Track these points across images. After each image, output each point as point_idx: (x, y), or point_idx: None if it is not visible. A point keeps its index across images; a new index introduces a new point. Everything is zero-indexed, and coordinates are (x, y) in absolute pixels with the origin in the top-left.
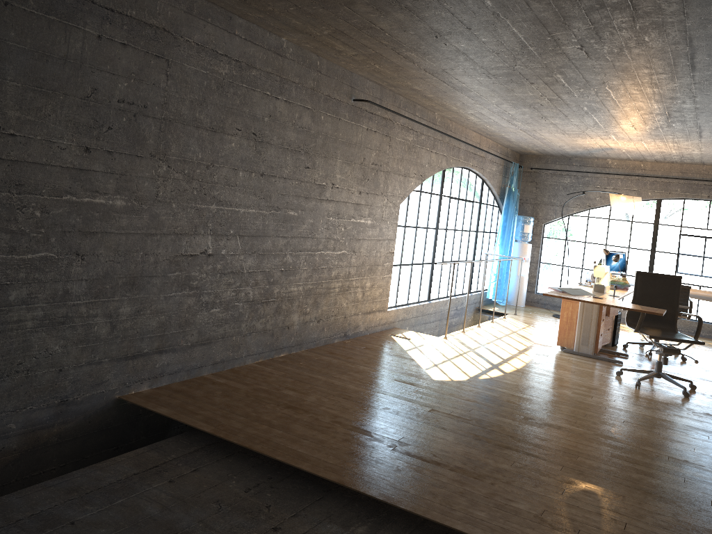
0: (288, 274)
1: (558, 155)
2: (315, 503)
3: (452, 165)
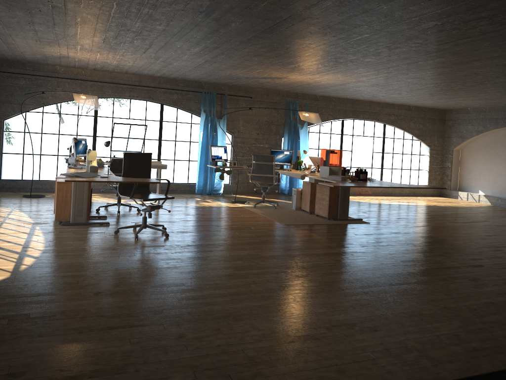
0: None
1: (14, 60)
2: None
3: None
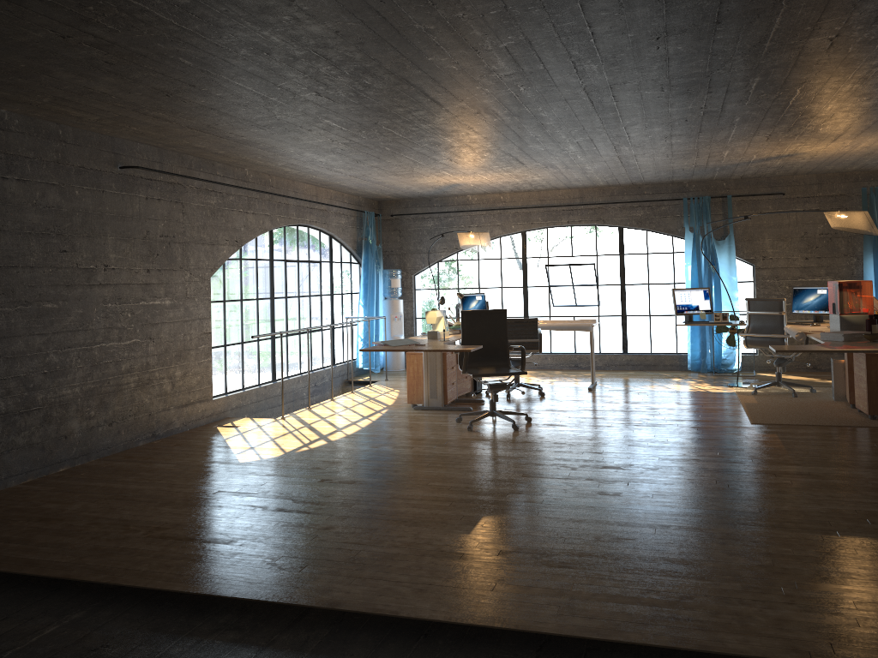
0: (55, 376)
1: (417, 197)
2: (35, 603)
3: (281, 224)
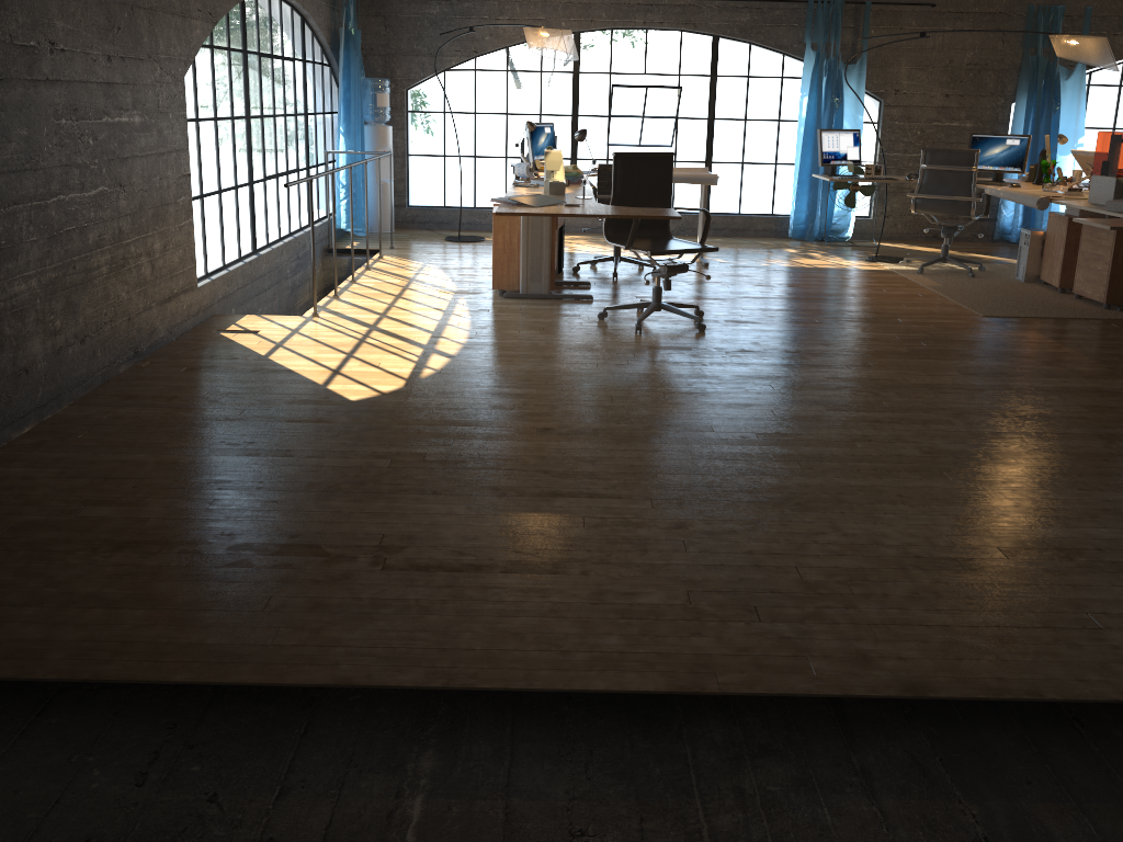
0: (1, 260)
1: None
2: (304, 744)
3: None
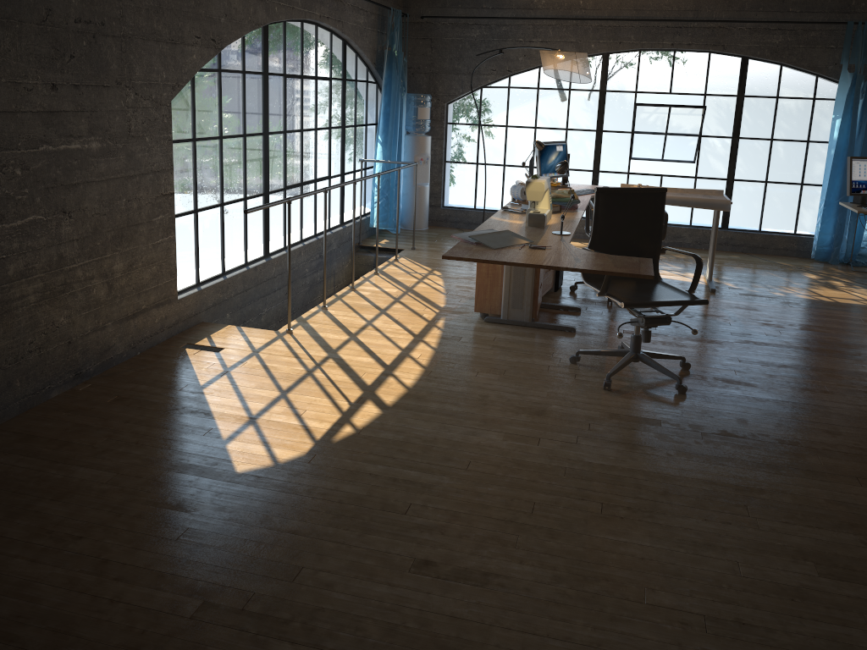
0: None
1: None
2: None
3: (281, 17)
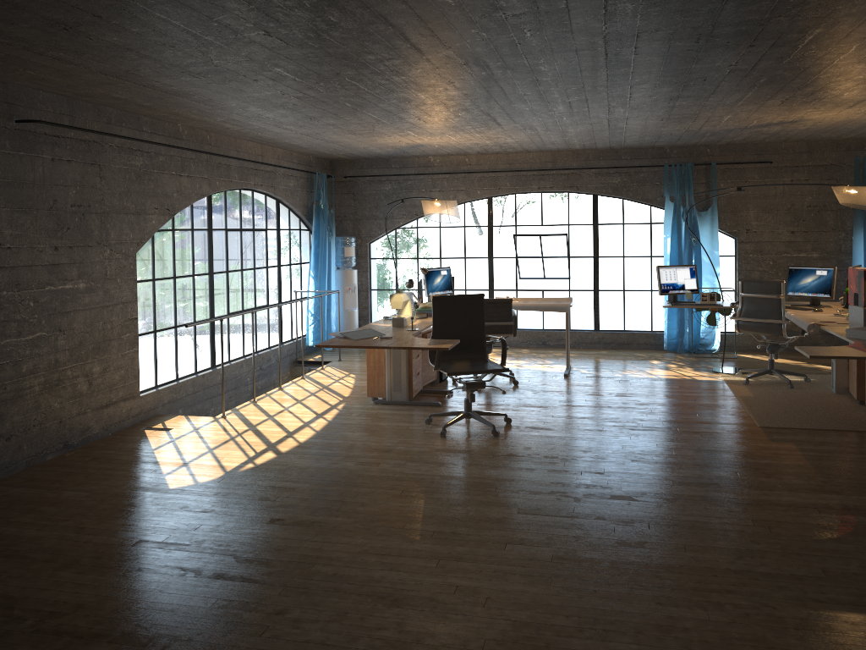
0: None
1: (373, 157)
2: None
3: (221, 188)
